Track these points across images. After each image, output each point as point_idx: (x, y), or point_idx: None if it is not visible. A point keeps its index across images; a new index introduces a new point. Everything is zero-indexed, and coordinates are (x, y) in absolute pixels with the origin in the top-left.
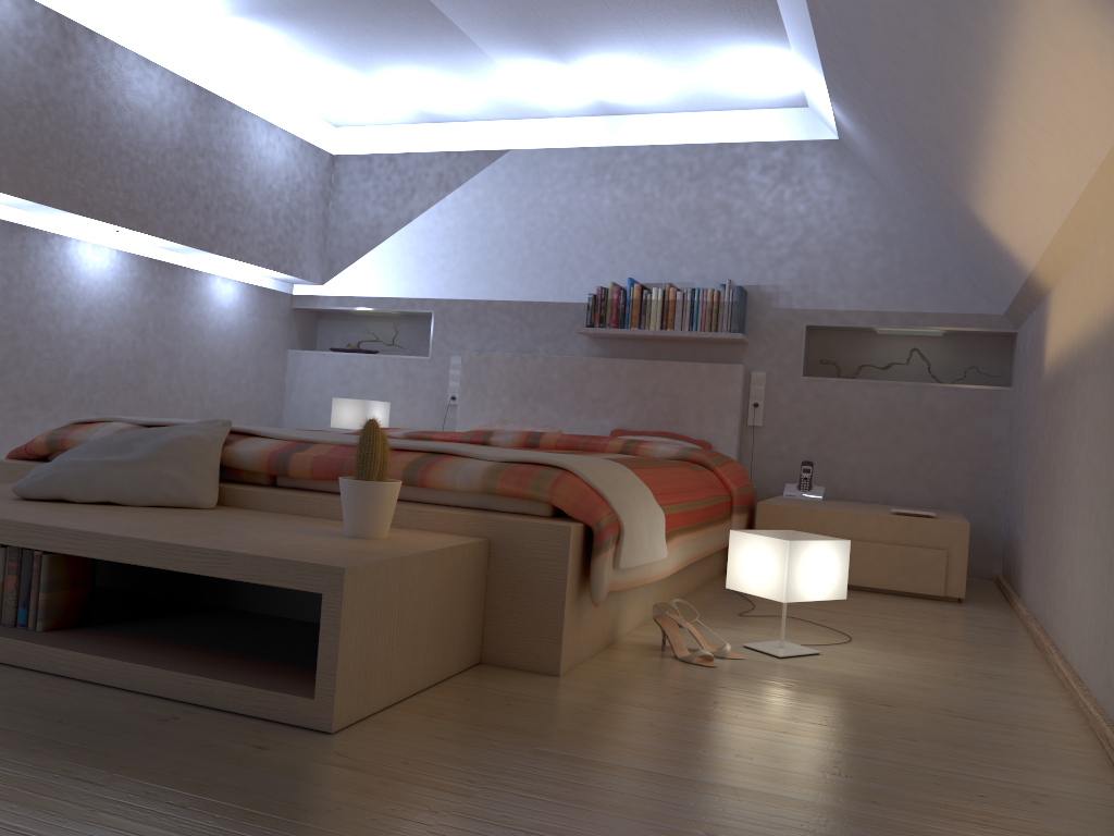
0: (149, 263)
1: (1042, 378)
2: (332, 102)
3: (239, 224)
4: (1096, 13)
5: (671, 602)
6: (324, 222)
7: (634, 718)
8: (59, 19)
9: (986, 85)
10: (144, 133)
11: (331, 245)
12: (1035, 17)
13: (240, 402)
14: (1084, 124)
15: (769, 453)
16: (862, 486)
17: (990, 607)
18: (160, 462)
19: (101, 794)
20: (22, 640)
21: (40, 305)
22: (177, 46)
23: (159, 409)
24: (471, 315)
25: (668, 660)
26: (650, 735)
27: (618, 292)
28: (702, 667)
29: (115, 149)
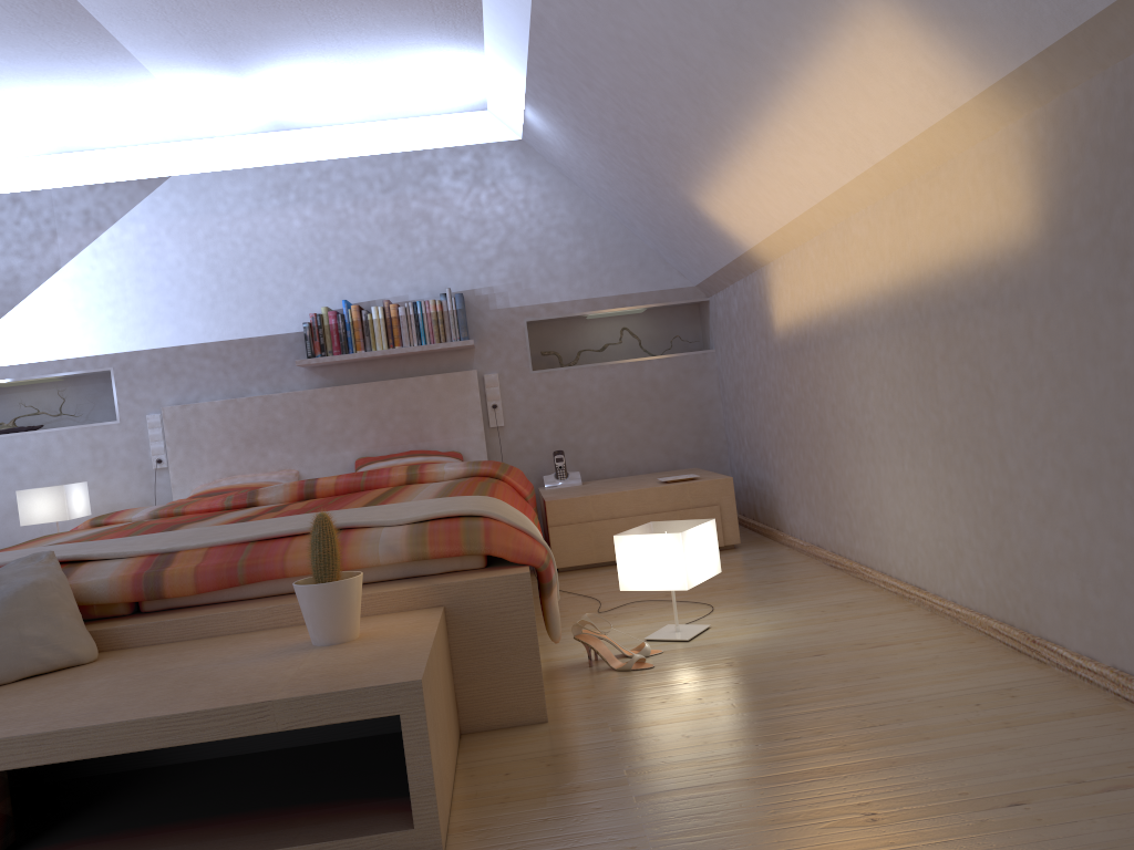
0: None
1: (773, 340)
2: None
3: None
4: (924, 46)
5: (585, 618)
6: None
7: (666, 737)
8: None
9: (760, 97)
10: None
11: None
12: (849, 46)
13: None
14: (871, 131)
15: (516, 450)
16: (606, 462)
17: (762, 546)
18: (15, 623)
19: None
20: None
21: None
22: None
23: None
24: (161, 365)
25: (608, 673)
26: (700, 747)
27: (335, 316)
28: (644, 671)
29: None
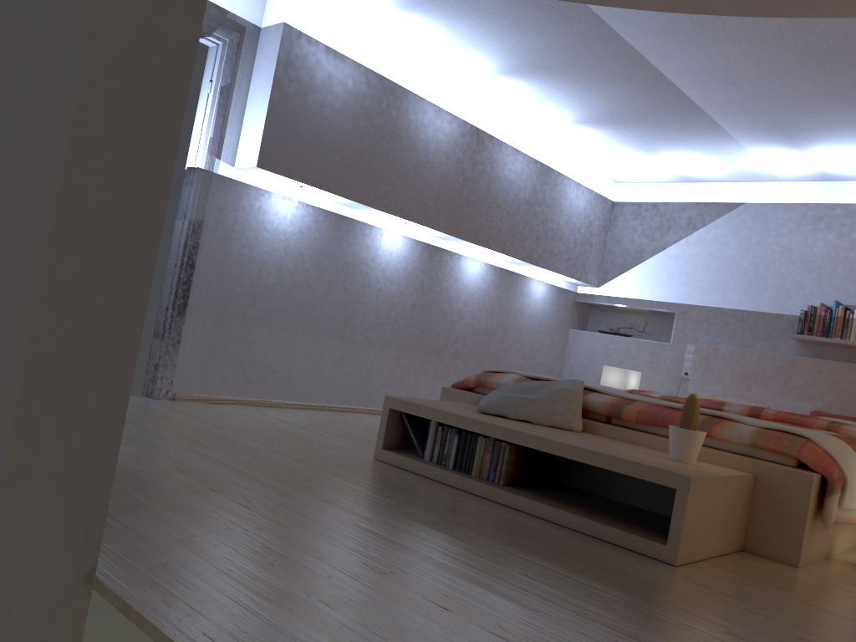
0: (500, 271)
1: None
2: (620, 169)
3: (554, 248)
4: None
5: None
6: (603, 246)
7: None
8: (477, 130)
9: None
10: (510, 193)
11: (606, 261)
12: None
13: (539, 361)
14: None
15: None
16: None
17: None
18: (553, 401)
19: (580, 566)
20: (497, 488)
21: (444, 294)
22: (533, 140)
23: (494, 361)
24: (704, 316)
25: None
26: None
27: (825, 310)
28: None
29: (495, 204)
